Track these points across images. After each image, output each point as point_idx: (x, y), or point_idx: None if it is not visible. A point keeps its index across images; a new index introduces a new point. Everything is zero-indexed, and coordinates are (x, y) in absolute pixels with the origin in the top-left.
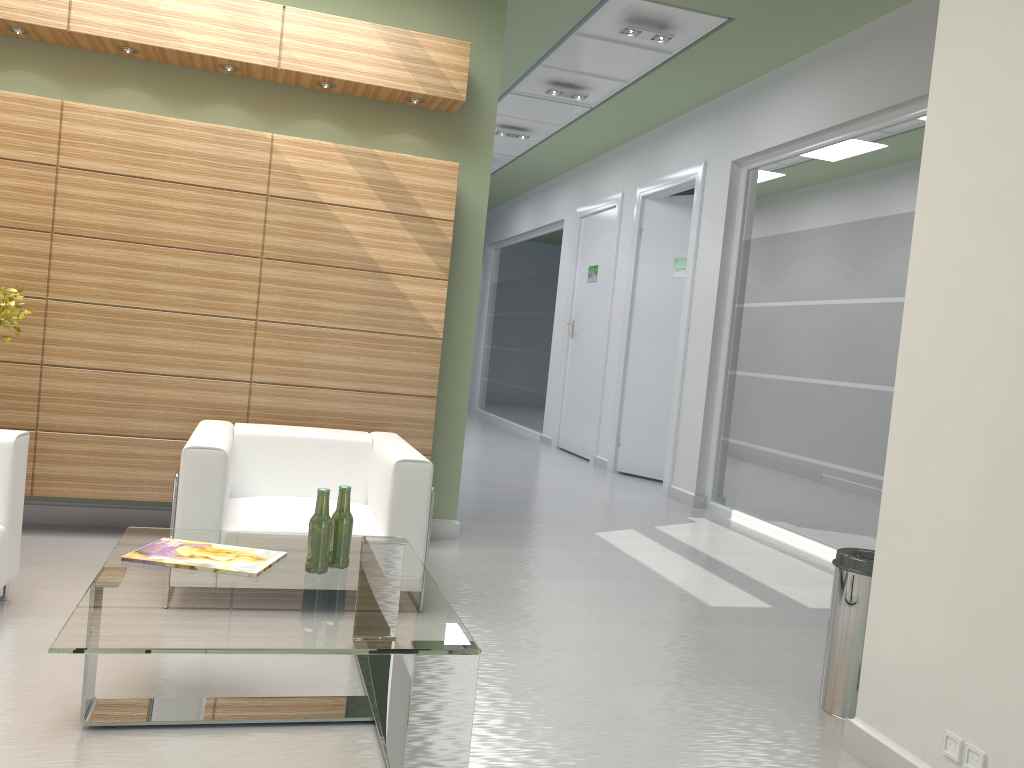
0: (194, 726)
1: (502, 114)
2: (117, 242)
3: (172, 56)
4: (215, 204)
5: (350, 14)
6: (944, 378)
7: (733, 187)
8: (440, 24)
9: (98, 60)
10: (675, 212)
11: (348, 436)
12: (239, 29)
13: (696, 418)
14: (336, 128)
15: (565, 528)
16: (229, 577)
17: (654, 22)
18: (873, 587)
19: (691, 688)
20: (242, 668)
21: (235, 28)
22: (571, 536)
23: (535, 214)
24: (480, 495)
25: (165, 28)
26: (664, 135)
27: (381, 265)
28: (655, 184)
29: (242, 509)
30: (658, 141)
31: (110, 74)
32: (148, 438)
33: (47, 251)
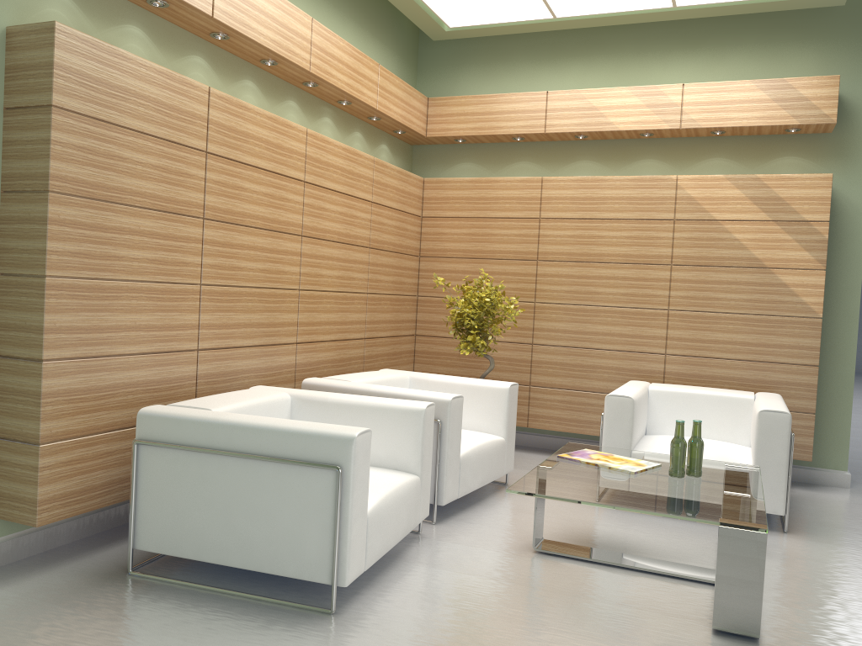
0: (596, 563)
1: None
2: (575, 262)
3: (608, 134)
4: (637, 230)
5: (738, 75)
6: None
7: None
8: (816, 64)
9: (564, 146)
10: None
11: (734, 394)
12: (651, 107)
13: None
14: (729, 162)
15: None
16: (617, 472)
17: None
18: None
19: None
20: (636, 541)
21: (648, 107)
22: None
23: None
24: None
25: (602, 118)
26: None
27: (765, 262)
28: None
29: (649, 441)
30: None
31: (571, 153)
32: (596, 393)
33: (534, 272)
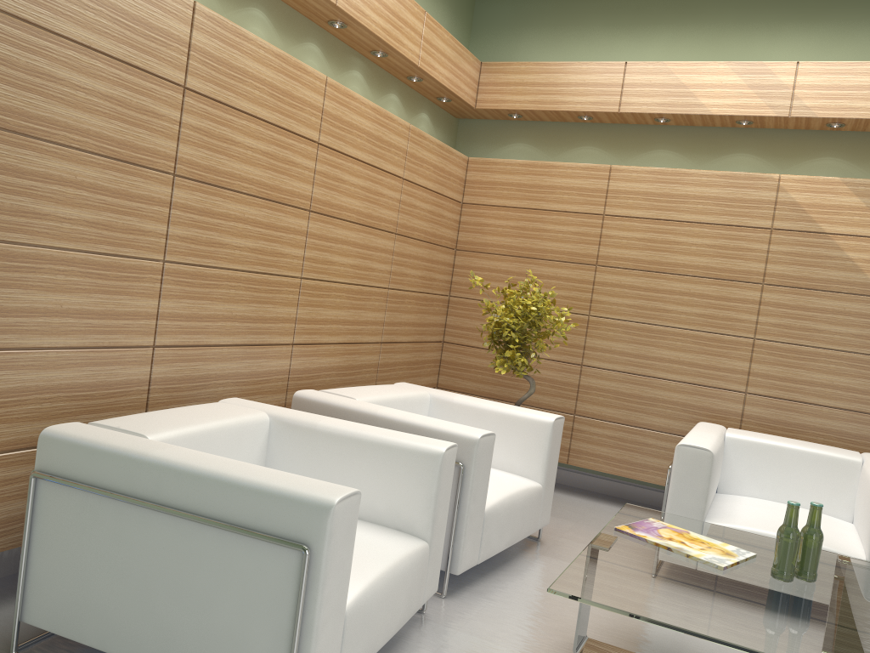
0: None
1: None
2: (642, 272)
3: (696, 119)
4: (723, 238)
5: (865, 56)
6: None
7: None
8: None
9: (639, 131)
10: None
11: (836, 453)
12: (754, 88)
13: None
14: (844, 163)
15: None
16: (698, 564)
17: None
18: None
19: None
20: (709, 648)
21: (751, 88)
22: None
23: None
24: None
25: (691, 98)
26: None
27: None
28: None
29: (725, 505)
30: None
31: (647, 140)
32: (655, 431)
33: (591, 279)
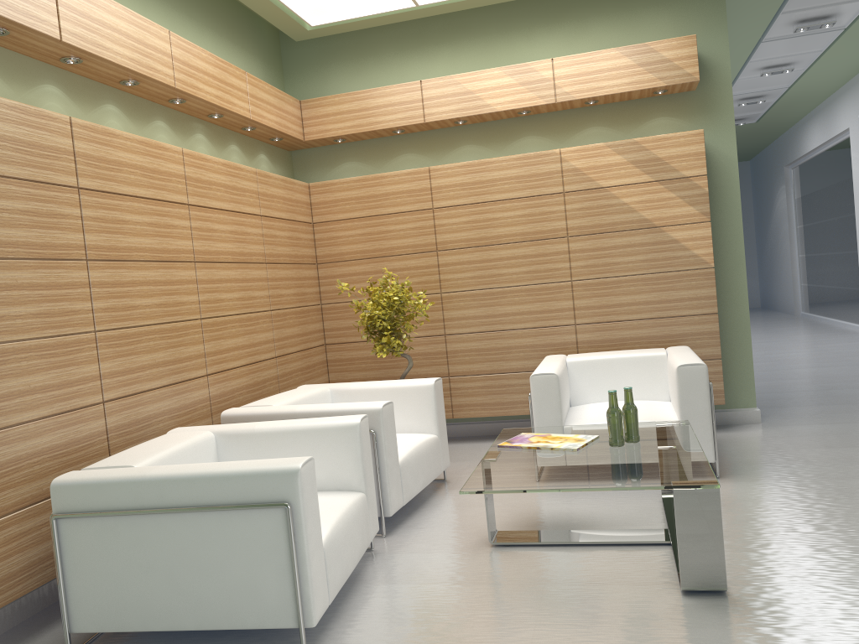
0: (554, 545)
1: (762, 59)
2: (474, 248)
3: (487, 117)
4: (530, 207)
5: (601, 44)
6: None
7: None
8: (671, 26)
9: (445, 133)
10: None
11: (647, 353)
12: (525, 85)
13: None
14: (605, 129)
15: None
16: (560, 452)
17: None
18: None
19: None
20: (585, 514)
21: (522, 85)
22: None
23: (822, 129)
24: (788, 387)
25: (479, 101)
26: None
27: (654, 222)
28: None
29: (577, 413)
30: None
31: (453, 140)
32: (515, 373)
33: (436, 263)
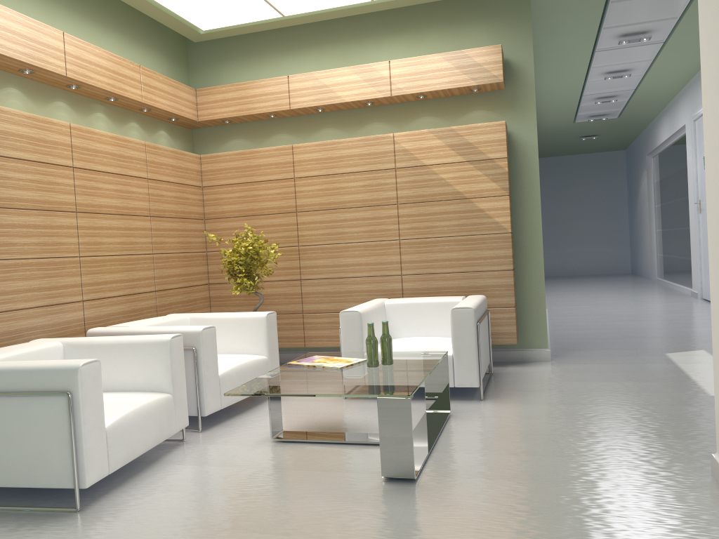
0: (319, 443)
1: (602, 65)
2: (325, 210)
3: (340, 106)
4: (369, 180)
5: (433, 50)
6: (718, 204)
7: None
8: (488, 37)
9: (310, 118)
10: None
11: (447, 299)
12: (368, 81)
13: None
14: (435, 119)
15: (643, 351)
16: (327, 369)
17: None
18: (713, 359)
19: (629, 439)
20: (360, 422)
21: (366, 81)
22: (642, 356)
23: (669, 125)
24: (596, 335)
25: (332, 93)
26: None
27: (465, 194)
28: None
29: None
30: None
31: (317, 123)
32: None
33: (295, 222)
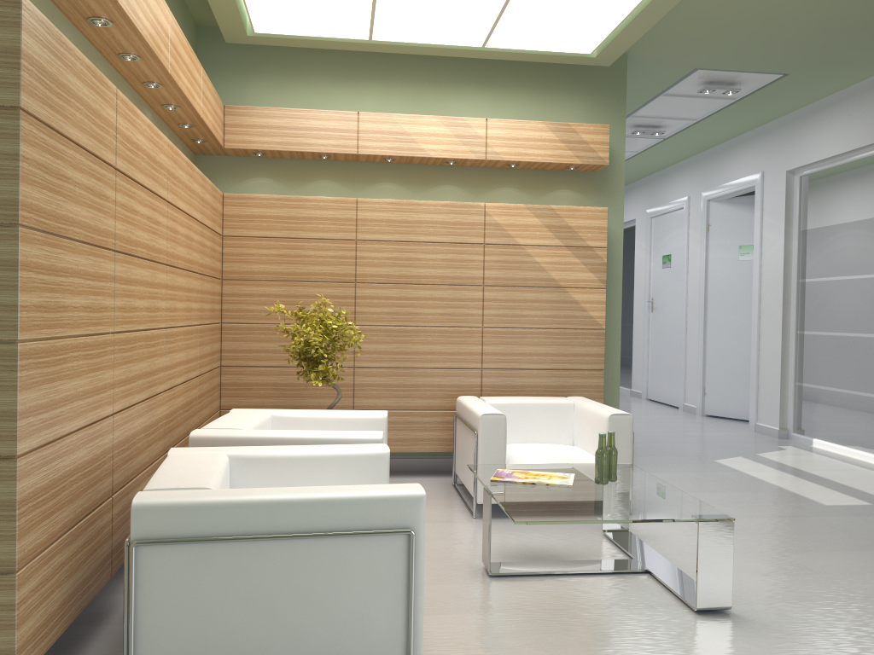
0: (547, 575)
1: None
2: (394, 284)
3: (416, 160)
4: (452, 253)
5: (521, 114)
6: None
7: (789, 190)
8: (581, 112)
9: (367, 167)
10: (736, 210)
11: (557, 401)
12: (459, 138)
13: (774, 369)
14: (517, 191)
15: (691, 458)
16: (557, 488)
17: (724, 82)
18: None
19: (836, 553)
20: (547, 547)
21: (457, 137)
22: (698, 463)
23: None
24: None
25: (414, 144)
26: (722, 152)
27: (560, 282)
28: (718, 190)
29: (506, 452)
30: (717, 156)
31: (374, 175)
32: (420, 410)
33: (353, 294)
